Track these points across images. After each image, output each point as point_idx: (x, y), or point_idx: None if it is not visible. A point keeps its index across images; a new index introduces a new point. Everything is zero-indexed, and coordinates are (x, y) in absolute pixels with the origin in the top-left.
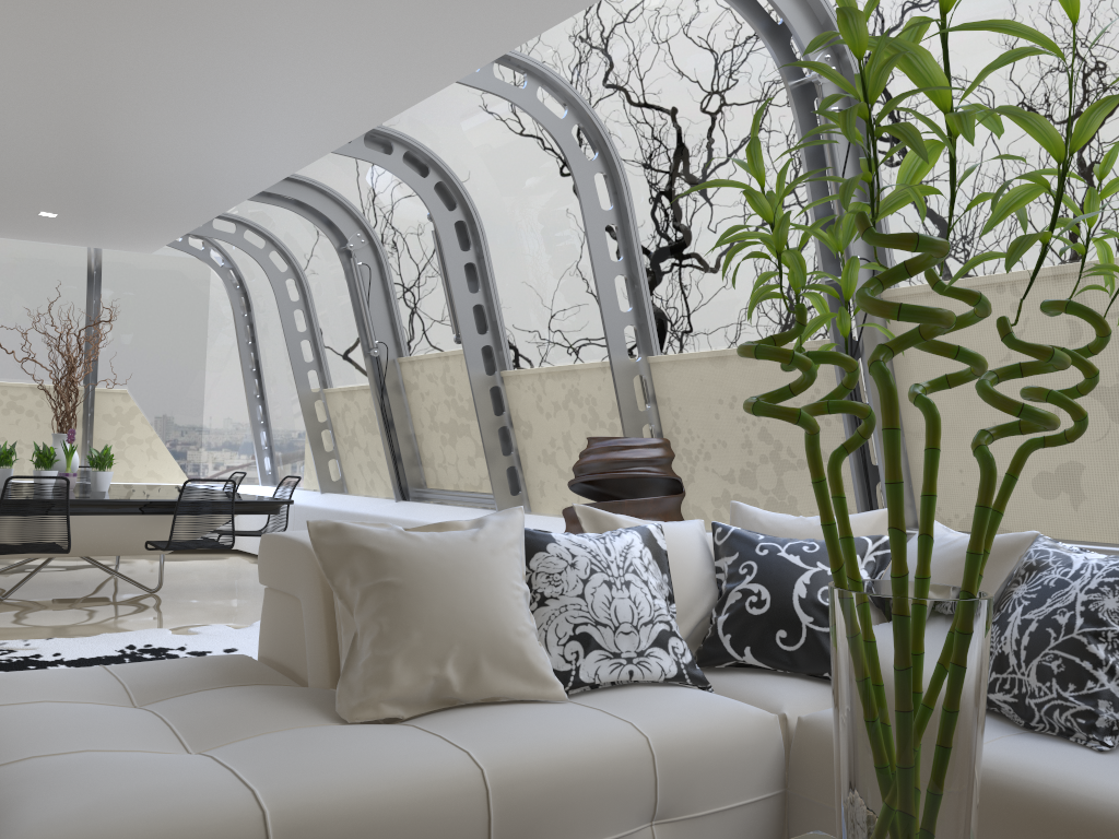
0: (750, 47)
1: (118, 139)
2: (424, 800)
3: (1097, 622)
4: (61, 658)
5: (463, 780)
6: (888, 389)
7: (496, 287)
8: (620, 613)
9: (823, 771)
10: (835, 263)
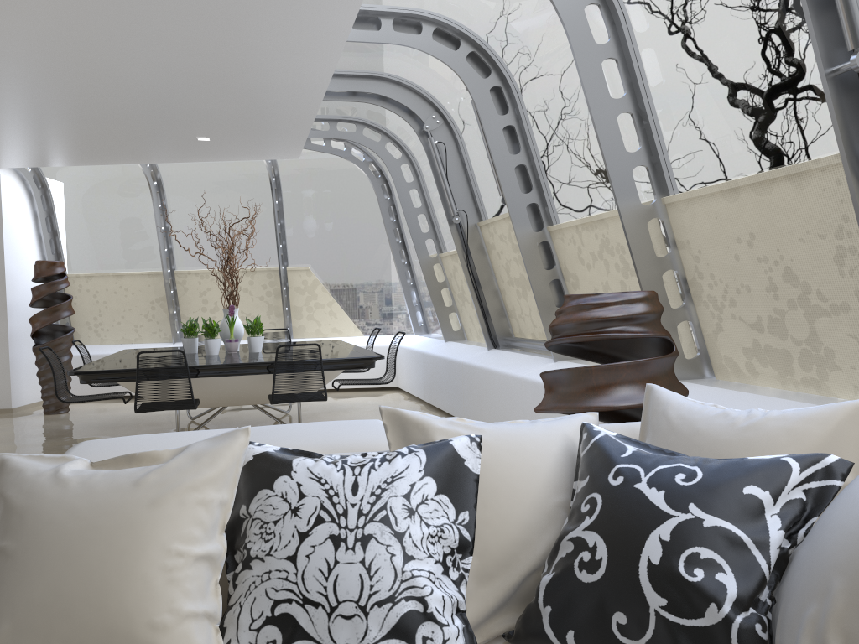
0: None
1: (184, 64)
2: None
3: None
4: None
5: None
6: None
7: (535, 146)
8: (342, 586)
9: None
10: (842, 46)
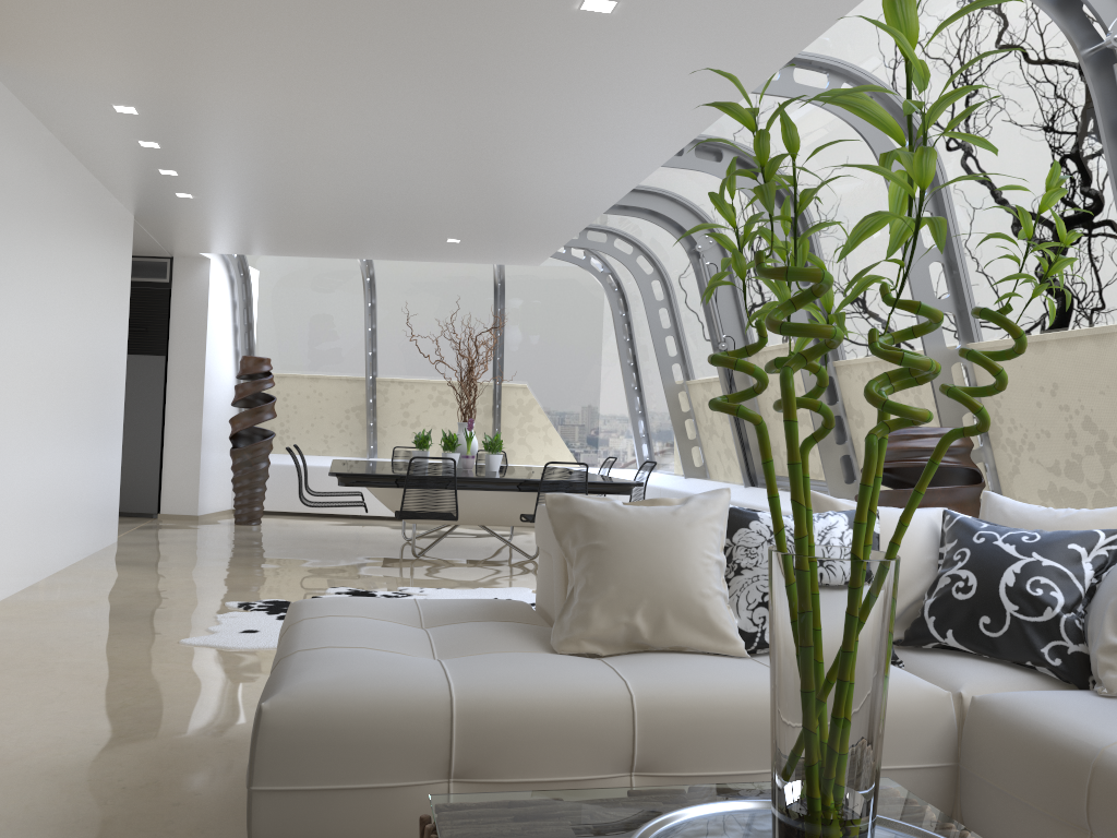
0: (1048, 17)
1: (487, 177)
2: (577, 710)
3: None
4: None
5: (614, 701)
6: (784, 389)
7: None
8: None
9: (986, 749)
10: None
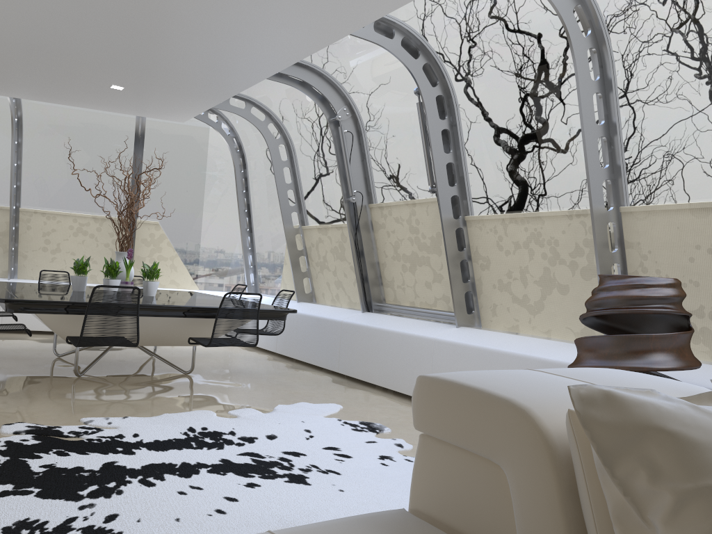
0: None
1: (188, 15)
2: None
3: None
4: (140, 439)
5: None
6: None
7: (465, 149)
8: None
9: None
10: None
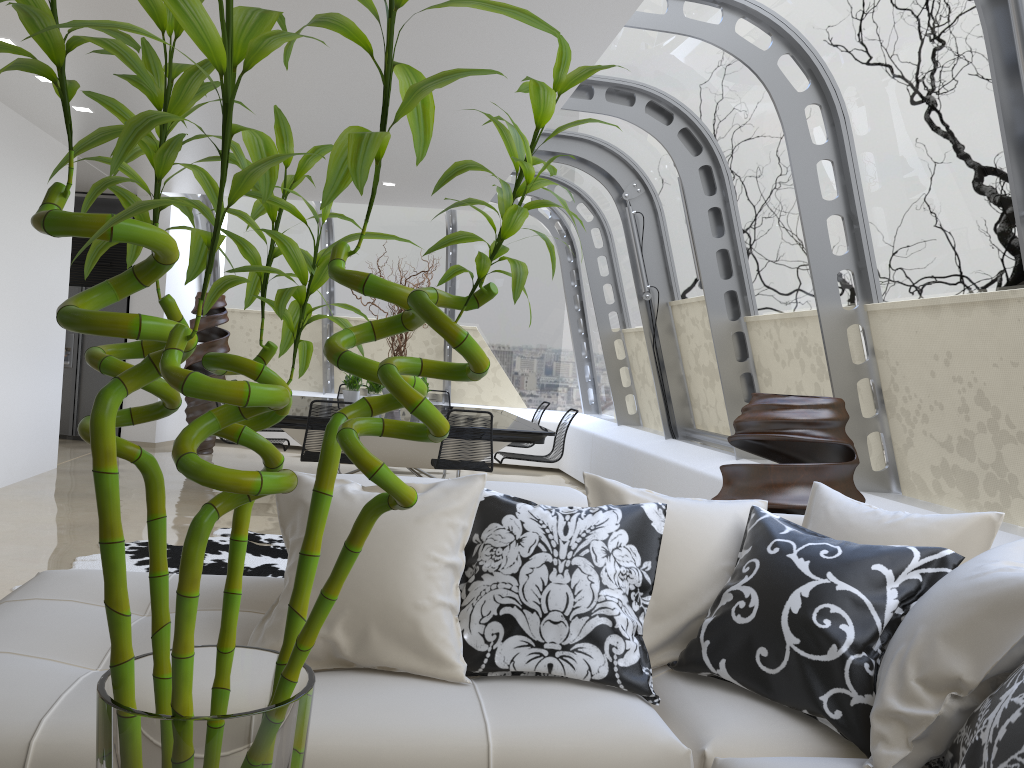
0: None
1: (391, 118)
2: None
3: None
4: None
5: None
6: (91, 418)
7: (740, 231)
8: (552, 599)
9: None
10: None
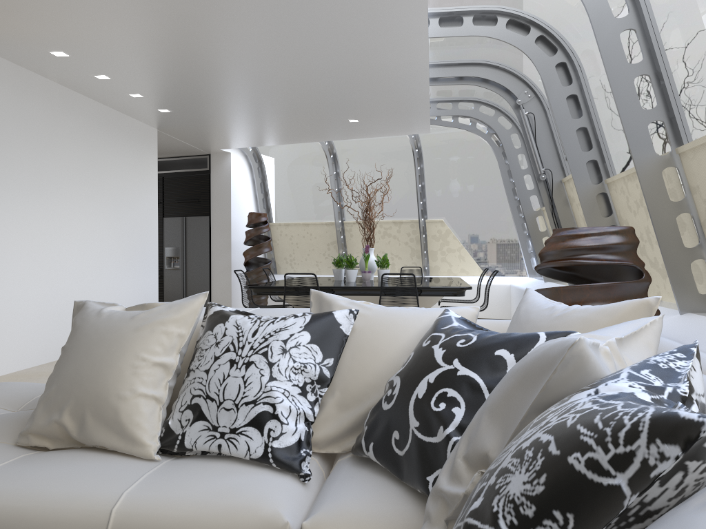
0: None
1: (319, 66)
2: None
3: (487, 512)
4: None
5: None
6: None
7: (594, 110)
8: (228, 390)
9: None
10: None
